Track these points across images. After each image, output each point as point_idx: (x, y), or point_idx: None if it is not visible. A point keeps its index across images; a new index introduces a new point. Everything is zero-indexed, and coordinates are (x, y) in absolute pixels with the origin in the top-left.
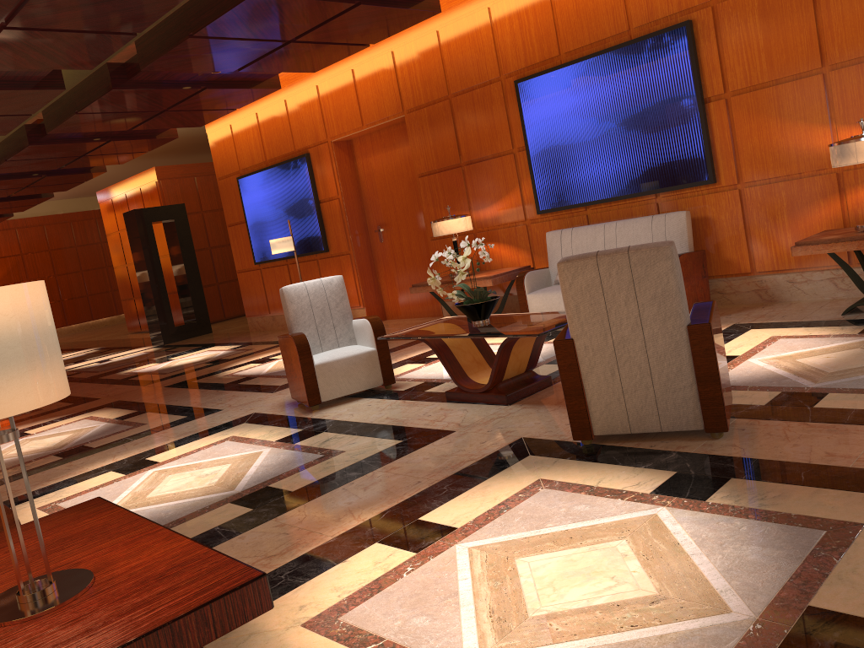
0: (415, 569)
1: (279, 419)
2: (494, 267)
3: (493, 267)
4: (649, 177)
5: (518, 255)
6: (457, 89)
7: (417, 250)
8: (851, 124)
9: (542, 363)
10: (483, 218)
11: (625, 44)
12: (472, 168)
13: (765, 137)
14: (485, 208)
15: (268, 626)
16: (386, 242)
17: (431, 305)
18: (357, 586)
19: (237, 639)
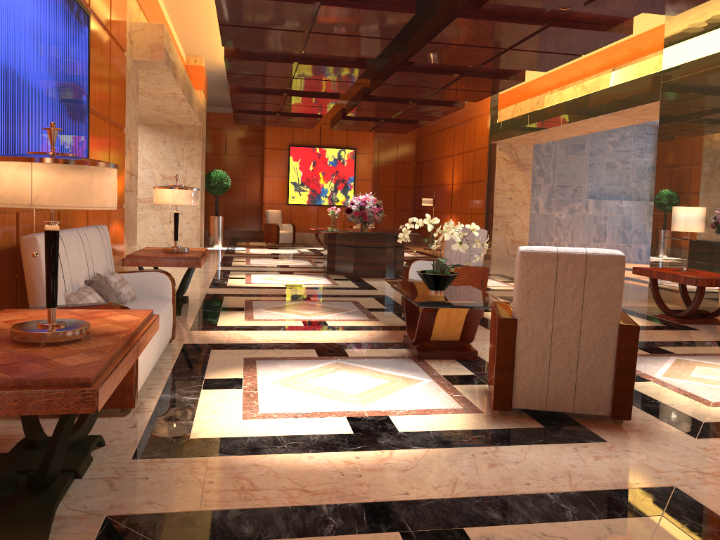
0: None
1: (649, 405)
2: None
3: None
4: None
5: None
6: None
7: None
8: None
9: (346, 357)
10: None
11: None
12: None
13: None
14: None
15: (642, 323)
16: None
17: None
18: None
19: (652, 323)
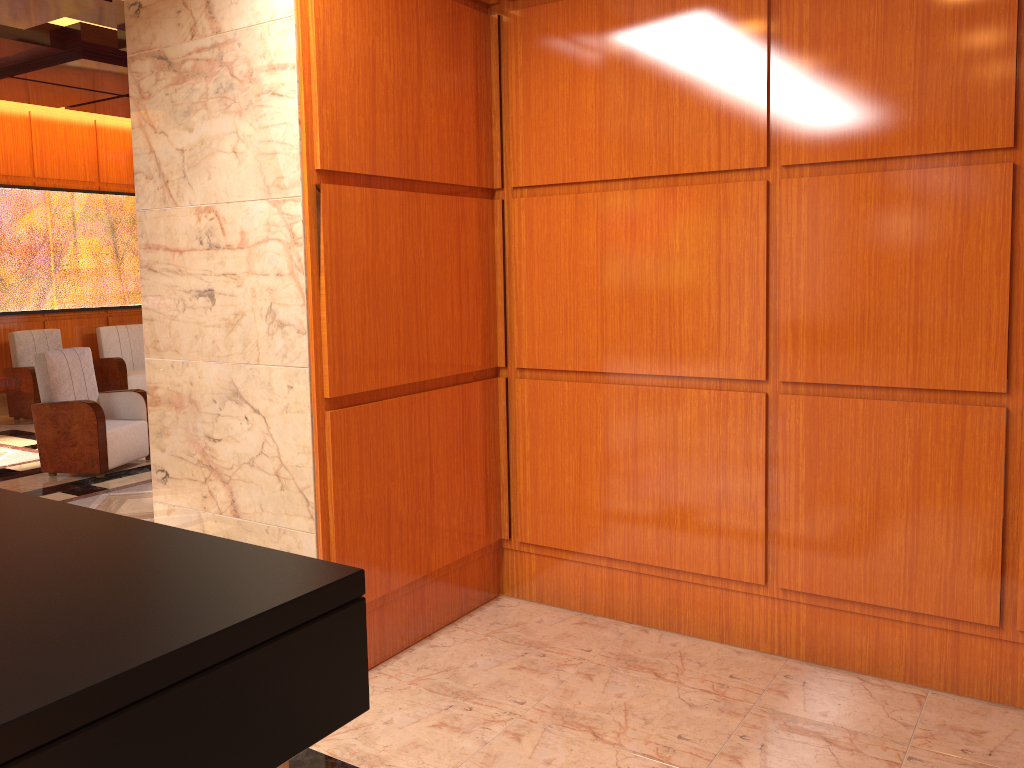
0: (5, 447)
1: None
2: None
3: None
4: None
5: None
6: None
7: None
8: None
9: None
10: None
11: None
12: None
13: None
14: None
15: None
16: None
17: None
18: (6, 443)
19: None
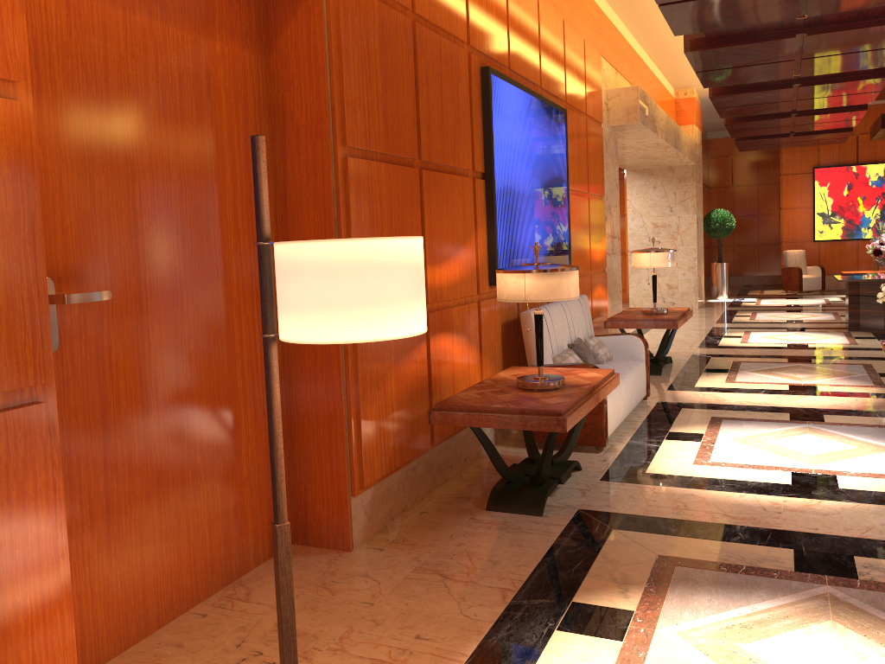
0: None
1: None
2: (444, 383)
3: (443, 384)
4: (551, 255)
5: (469, 355)
6: (424, 12)
7: (198, 372)
8: (593, 240)
9: (820, 422)
10: (439, 282)
11: (546, 101)
12: (432, 178)
13: (577, 237)
14: (442, 264)
15: None
16: (77, 350)
17: (222, 551)
18: None
19: None
